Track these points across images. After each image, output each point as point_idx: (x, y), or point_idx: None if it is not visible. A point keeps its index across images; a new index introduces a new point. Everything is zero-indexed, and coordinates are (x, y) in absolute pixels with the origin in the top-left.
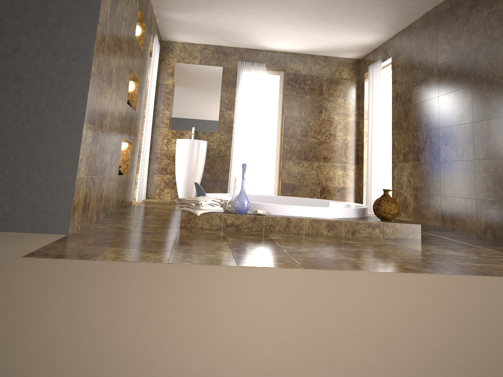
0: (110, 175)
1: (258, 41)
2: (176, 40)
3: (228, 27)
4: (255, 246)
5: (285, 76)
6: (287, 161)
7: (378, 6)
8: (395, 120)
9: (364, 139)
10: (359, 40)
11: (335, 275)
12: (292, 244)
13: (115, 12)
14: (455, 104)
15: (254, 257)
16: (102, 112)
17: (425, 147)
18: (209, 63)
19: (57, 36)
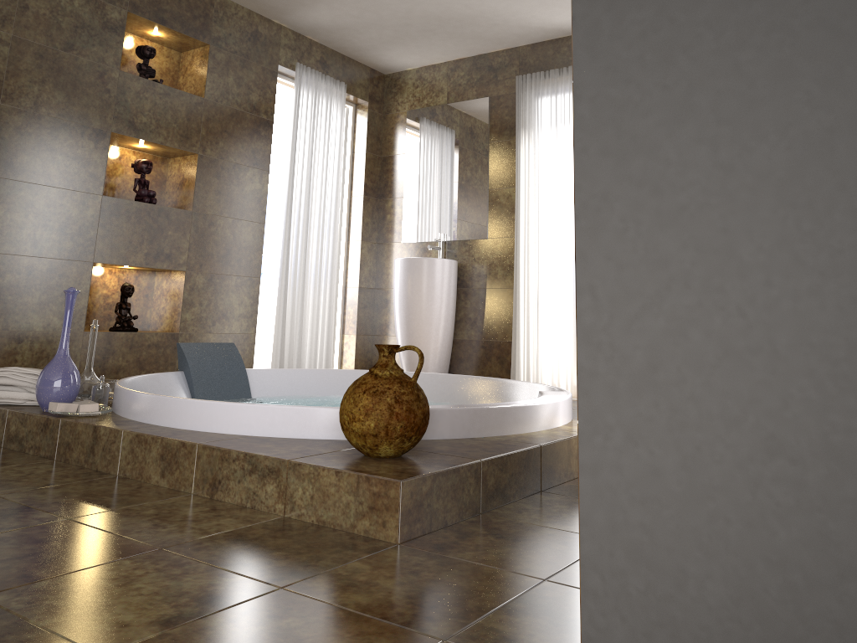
0: (7, 330)
1: (524, 19)
2: (404, 67)
3: (420, 7)
4: None
5: None
6: None
7: None
8: None
9: None
10: None
11: None
12: None
13: None
14: None
15: None
16: None
17: None
18: (463, 96)
19: None
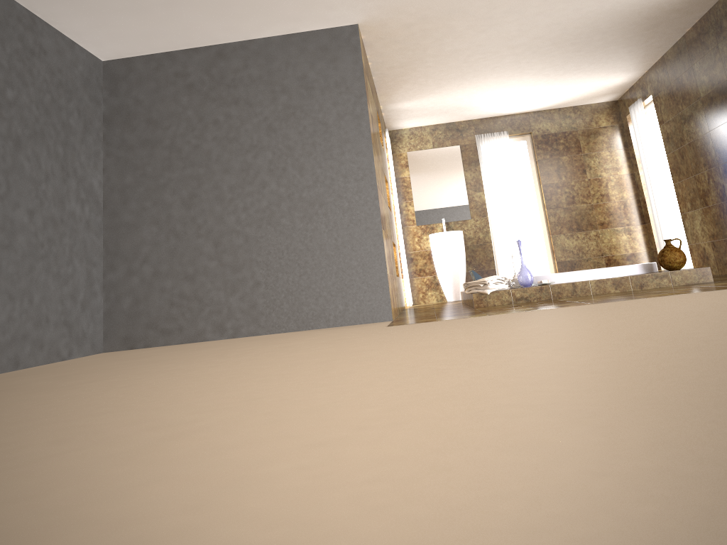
0: (394, 275)
1: (493, 109)
2: (402, 127)
3: (458, 103)
4: (549, 304)
5: (533, 140)
6: (558, 236)
7: (619, 49)
8: (672, 164)
9: (644, 193)
10: (609, 83)
11: (618, 302)
12: (581, 299)
13: (373, 128)
14: (726, 137)
15: (551, 306)
16: (384, 218)
17: (710, 188)
18: (443, 144)
19: (343, 163)
